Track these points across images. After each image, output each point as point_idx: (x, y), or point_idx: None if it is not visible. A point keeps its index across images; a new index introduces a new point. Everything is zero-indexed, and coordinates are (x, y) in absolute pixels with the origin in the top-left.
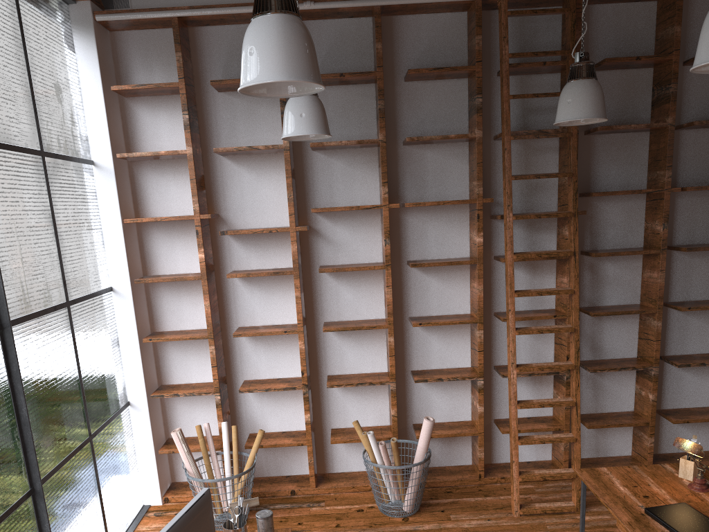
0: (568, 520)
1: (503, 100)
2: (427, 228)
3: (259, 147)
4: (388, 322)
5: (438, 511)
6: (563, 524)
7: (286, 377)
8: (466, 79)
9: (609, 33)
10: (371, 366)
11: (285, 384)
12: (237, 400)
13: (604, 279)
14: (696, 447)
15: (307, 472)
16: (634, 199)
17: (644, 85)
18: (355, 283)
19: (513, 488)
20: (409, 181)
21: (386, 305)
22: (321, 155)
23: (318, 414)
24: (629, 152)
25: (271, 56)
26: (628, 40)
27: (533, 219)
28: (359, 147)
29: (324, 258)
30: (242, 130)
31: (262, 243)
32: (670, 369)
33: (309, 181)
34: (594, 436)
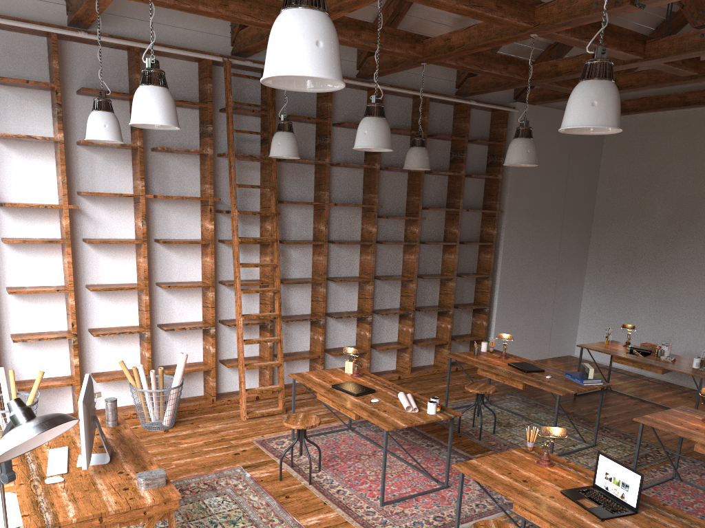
0: (278, 418)
1: (230, 132)
2: (170, 215)
3: (37, 137)
4: (144, 284)
5: (189, 424)
6: (276, 420)
7: (51, 331)
8: (198, 110)
9: (290, 97)
10: (125, 320)
11: (55, 335)
12: (3, 352)
13: (290, 260)
14: (354, 350)
15: (69, 412)
16: (307, 208)
17: (311, 134)
18: (113, 254)
19: (242, 400)
20: (156, 179)
21: (140, 272)
22: (85, 150)
23: (79, 361)
24: (303, 176)
25: (158, 110)
26: (301, 104)
27: (244, 216)
28: (117, 148)
29: (86, 232)
30: (13, 119)
31: (30, 216)
32: (330, 321)
33: (74, 169)
34: (286, 368)
